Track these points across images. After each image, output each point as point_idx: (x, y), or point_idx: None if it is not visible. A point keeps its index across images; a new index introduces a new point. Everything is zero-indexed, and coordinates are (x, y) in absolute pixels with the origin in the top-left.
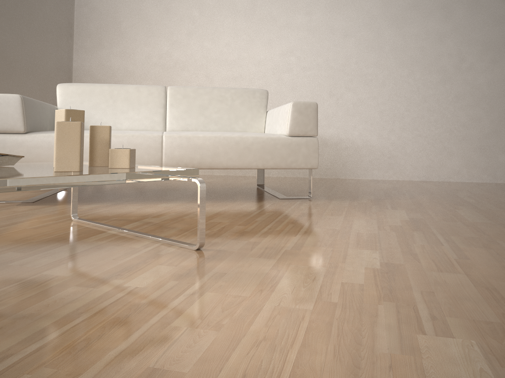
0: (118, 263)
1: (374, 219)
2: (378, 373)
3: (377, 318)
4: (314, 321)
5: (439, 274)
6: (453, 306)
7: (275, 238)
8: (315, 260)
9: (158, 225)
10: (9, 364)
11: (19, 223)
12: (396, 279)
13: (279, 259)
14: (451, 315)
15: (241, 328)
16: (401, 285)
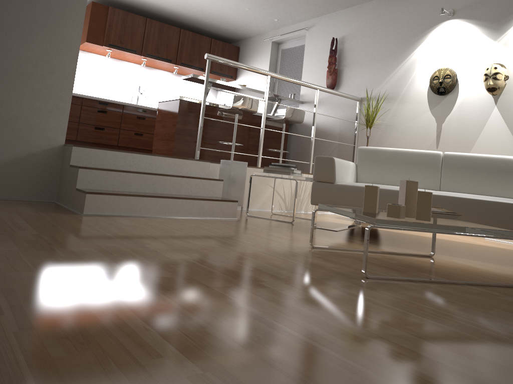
0: (353, 265)
1: (482, 379)
2: (188, 250)
3: (211, 260)
4: (227, 257)
5: (223, 284)
6: (192, 268)
7: (380, 296)
8: (299, 281)
9: (477, 293)
10: (261, 244)
11: (508, 278)
12: (237, 277)
13: (315, 278)
14: (188, 265)
15: (241, 253)
16: (228, 274)
